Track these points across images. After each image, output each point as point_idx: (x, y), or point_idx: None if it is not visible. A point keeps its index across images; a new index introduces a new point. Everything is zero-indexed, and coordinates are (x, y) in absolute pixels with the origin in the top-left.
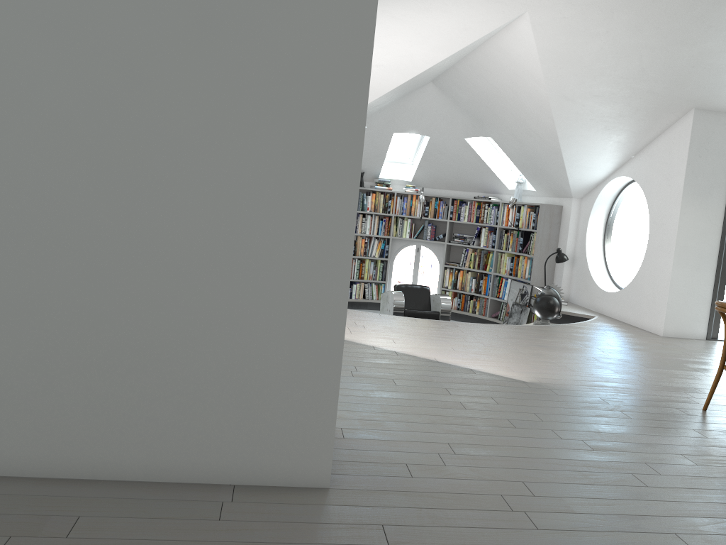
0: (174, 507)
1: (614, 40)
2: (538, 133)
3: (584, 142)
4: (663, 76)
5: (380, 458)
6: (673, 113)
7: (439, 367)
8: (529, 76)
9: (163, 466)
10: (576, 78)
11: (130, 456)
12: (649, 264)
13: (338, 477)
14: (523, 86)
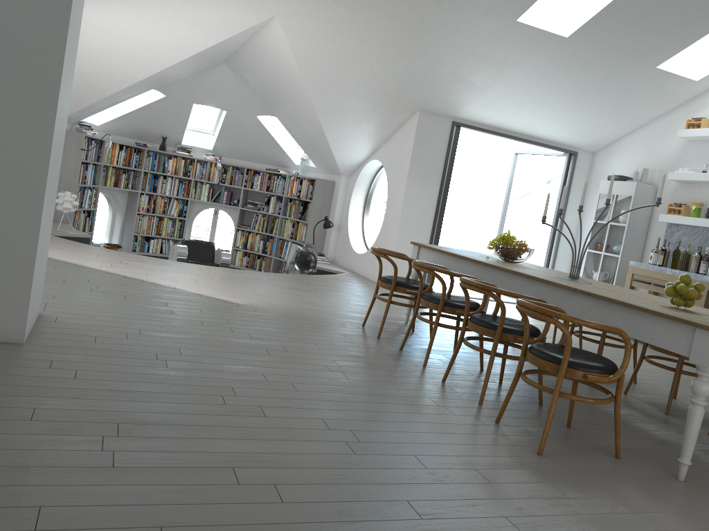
0: None
1: (348, 48)
2: (307, 116)
3: (342, 128)
4: (391, 81)
5: (77, 332)
6: (405, 111)
7: (172, 291)
8: (290, 68)
9: None
10: (325, 74)
11: None
12: (384, 231)
13: (35, 339)
14: (288, 76)
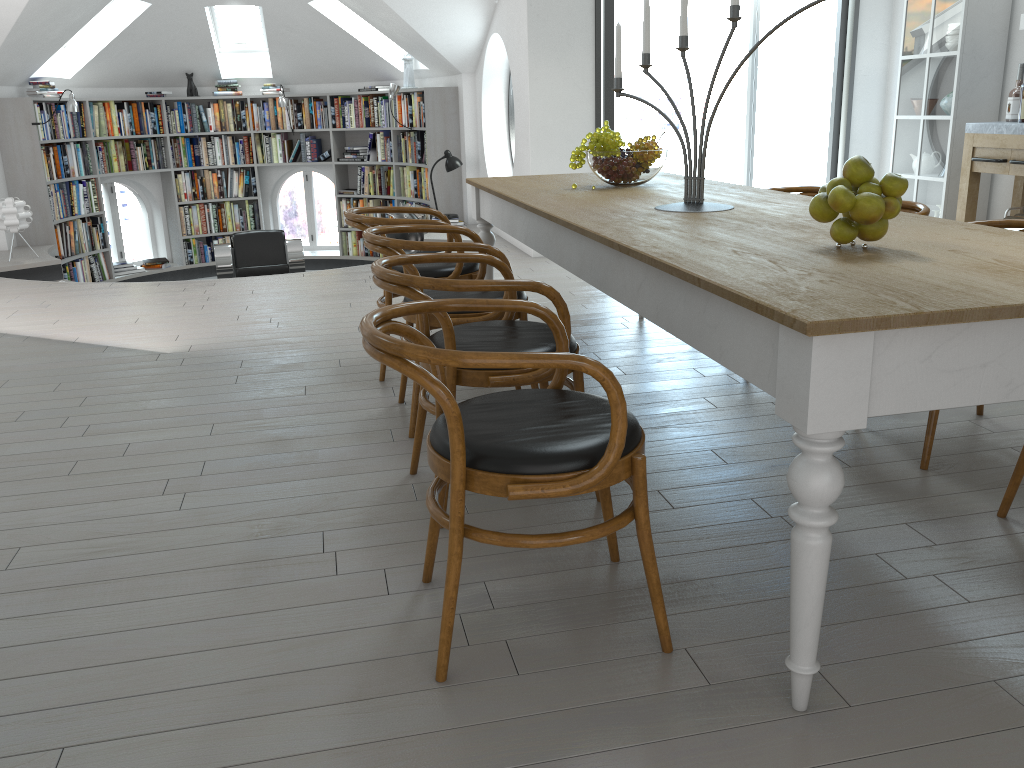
0: None
1: None
2: None
3: None
4: None
5: None
6: None
7: (57, 351)
8: None
9: None
10: None
11: None
12: (518, 158)
13: None
14: None
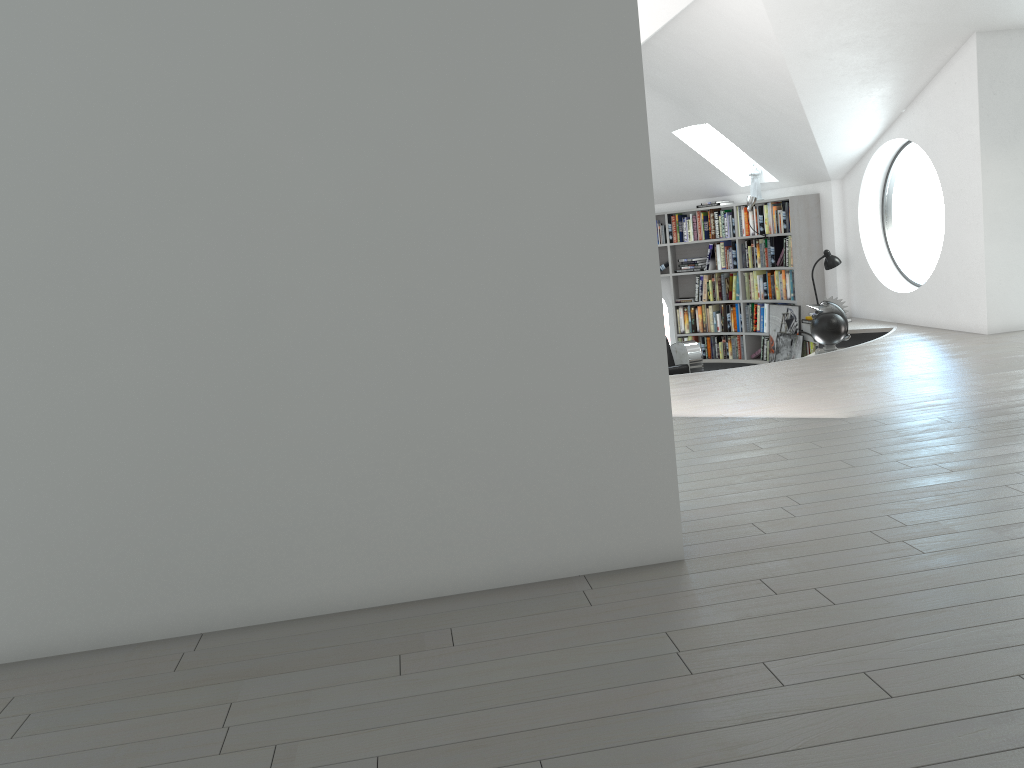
0: (537, 603)
1: None
2: (774, 106)
3: (837, 105)
4: (929, 2)
5: (720, 523)
6: (948, 44)
7: (732, 423)
8: (756, 37)
9: (506, 569)
10: (817, 27)
11: (470, 565)
12: (953, 246)
13: (687, 548)
14: (748, 51)
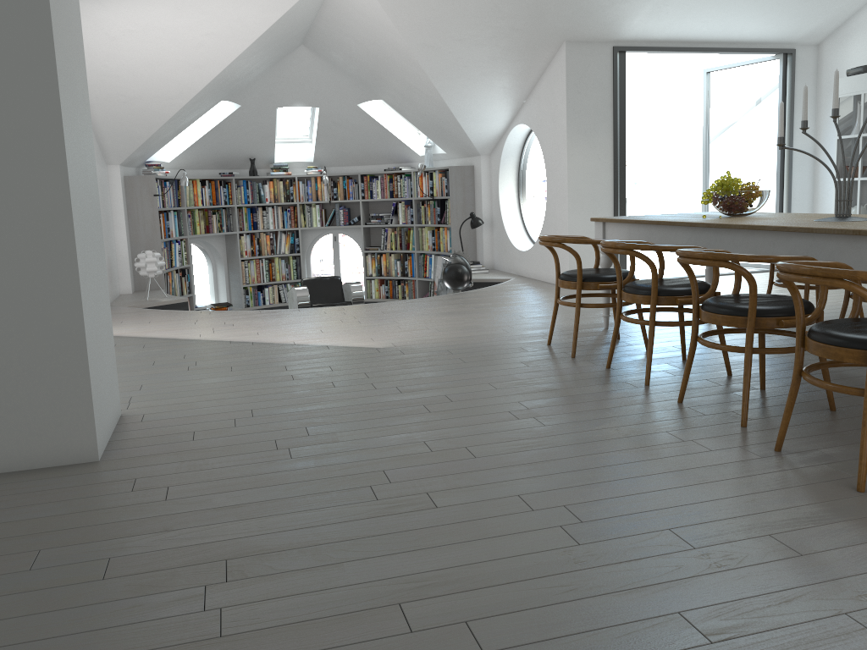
0: None
1: None
2: (419, 88)
3: (467, 92)
4: (519, 11)
5: (170, 431)
6: (546, 49)
7: (292, 349)
8: (383, 26)
9: None
10: (429, 23)
11: None
12: (551, 214)
13: (114, 451)
14: (383, 39)
